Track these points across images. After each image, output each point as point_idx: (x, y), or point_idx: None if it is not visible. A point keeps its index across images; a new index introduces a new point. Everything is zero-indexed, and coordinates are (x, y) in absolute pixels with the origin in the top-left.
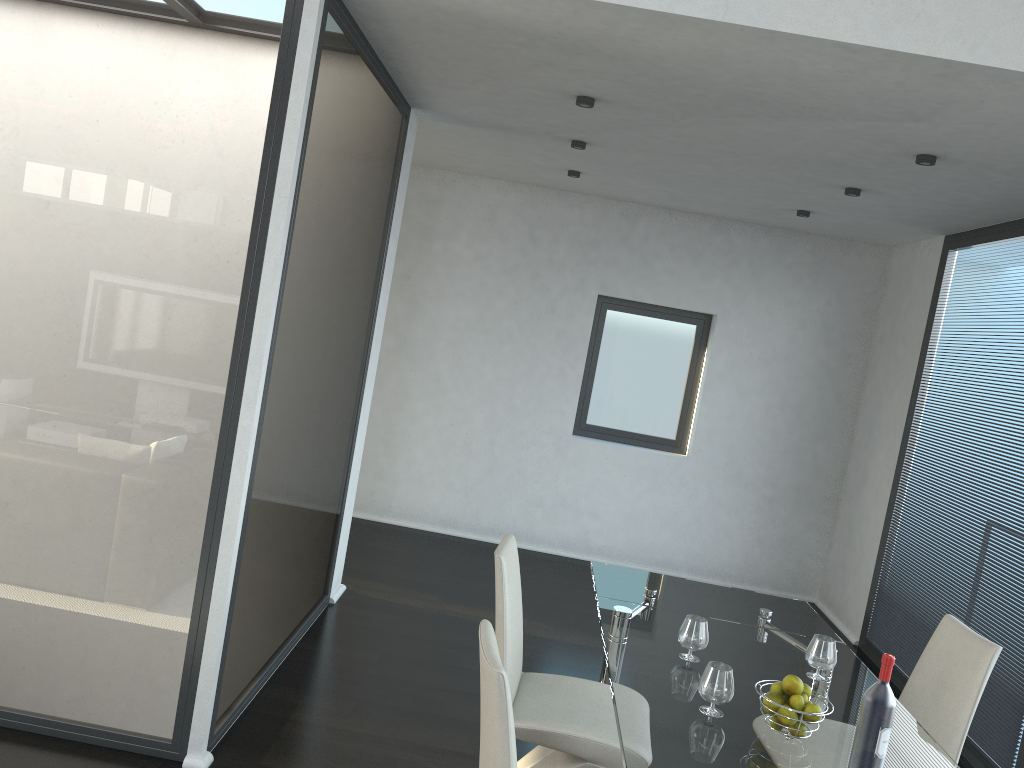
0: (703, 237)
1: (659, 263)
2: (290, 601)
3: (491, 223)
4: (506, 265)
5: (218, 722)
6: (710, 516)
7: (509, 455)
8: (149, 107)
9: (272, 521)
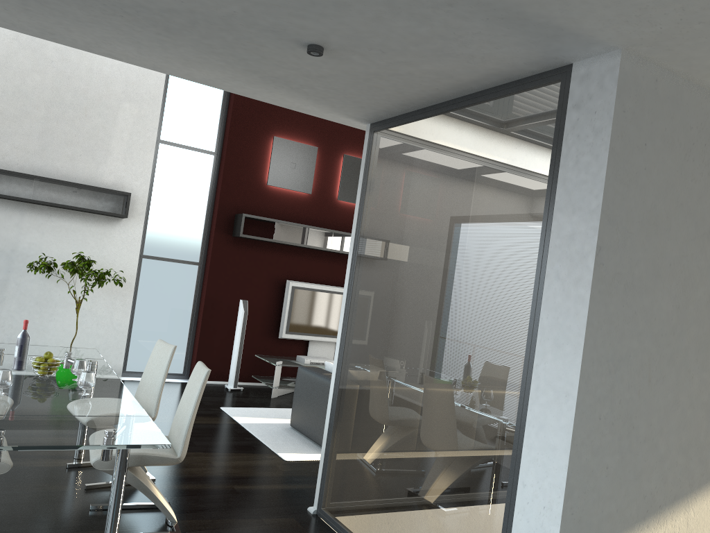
0: None
1: None
2: (394, 525)
3: None
4: None
5: (325, 507)
6: None
7: None
8: None
9: (361, 416)
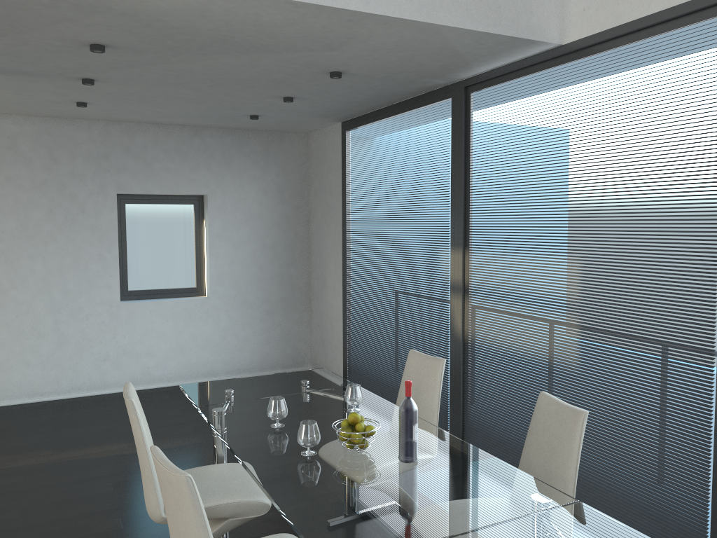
0: (186, 141)
1: (158, 164)
2: None
3: (14, 150)
4: (35, 182)
5: None
6: (232, 333)
7: (73, 328)
8: None
9: None
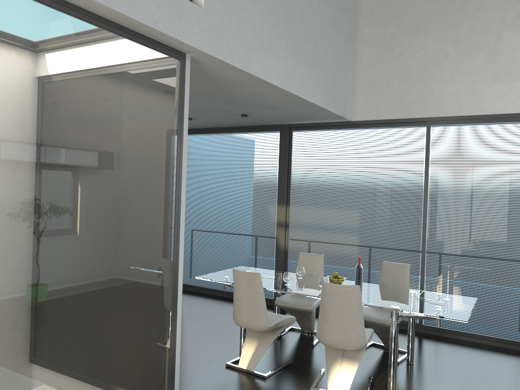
0: None
1: None
2: None
3: None
4: None
5: None
6: None
7: None
8: (138, 113)
9: None
